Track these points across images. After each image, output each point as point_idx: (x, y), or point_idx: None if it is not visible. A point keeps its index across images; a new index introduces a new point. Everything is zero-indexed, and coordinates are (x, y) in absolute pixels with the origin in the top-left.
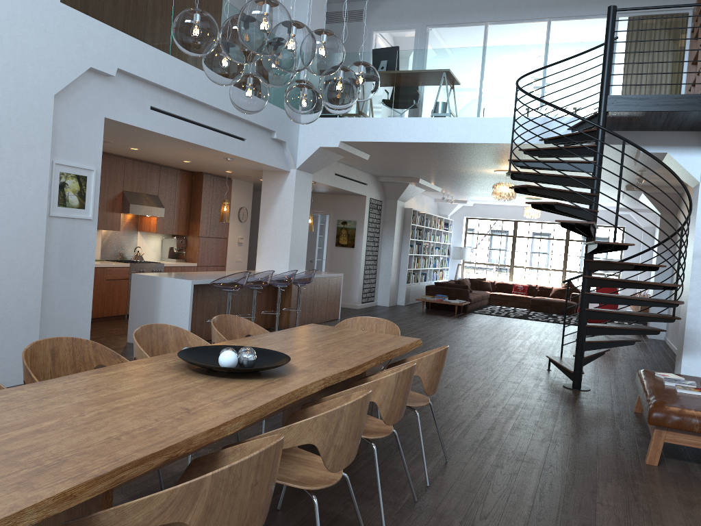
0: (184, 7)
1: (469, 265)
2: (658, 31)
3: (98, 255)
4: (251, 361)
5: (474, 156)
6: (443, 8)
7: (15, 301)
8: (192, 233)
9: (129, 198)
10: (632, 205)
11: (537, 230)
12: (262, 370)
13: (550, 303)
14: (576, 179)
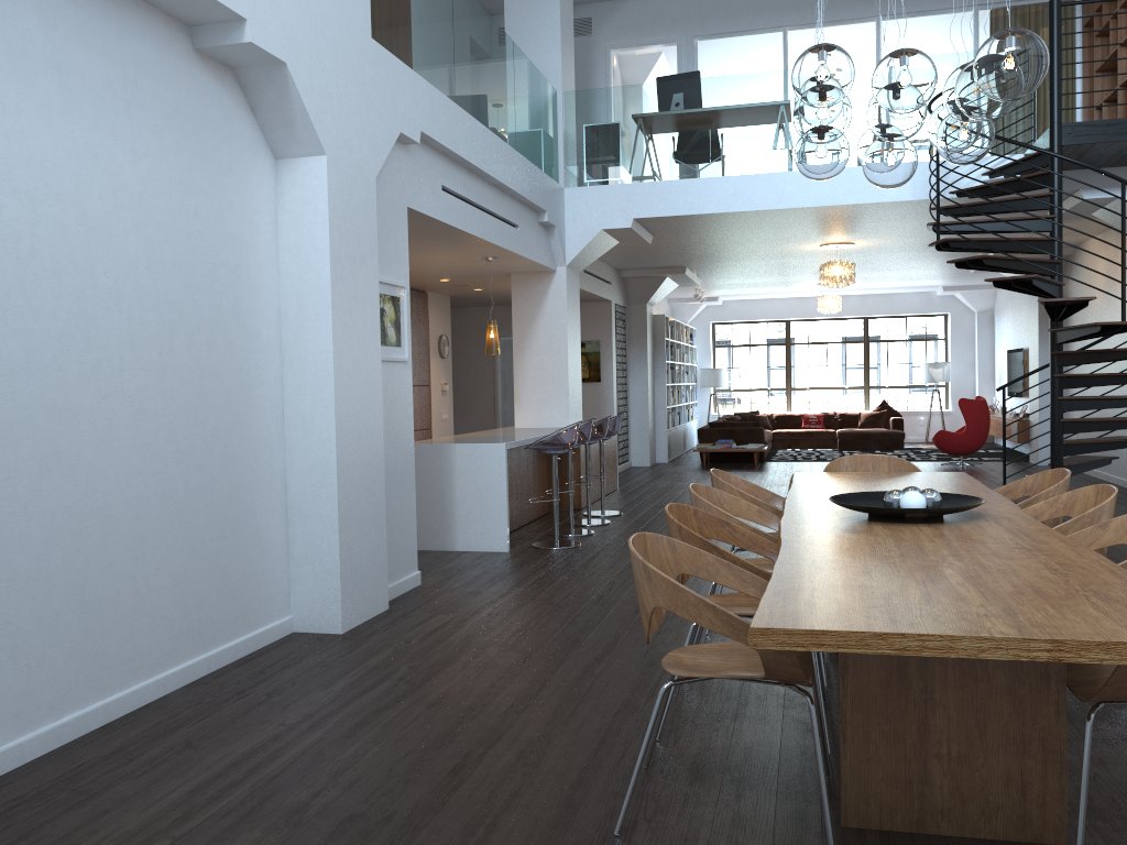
0: (461, 33)
1: (724, 394)
2: (1035, 27)
3: None
4: (940, 502)
5: (817, 225)
6: (718, 9)
7: (365, 491)
8: None
9: None
10: (967, 281)
11: (820, 331)
12: (972, 508)
13: (868, 435)
14: (1032, 242)
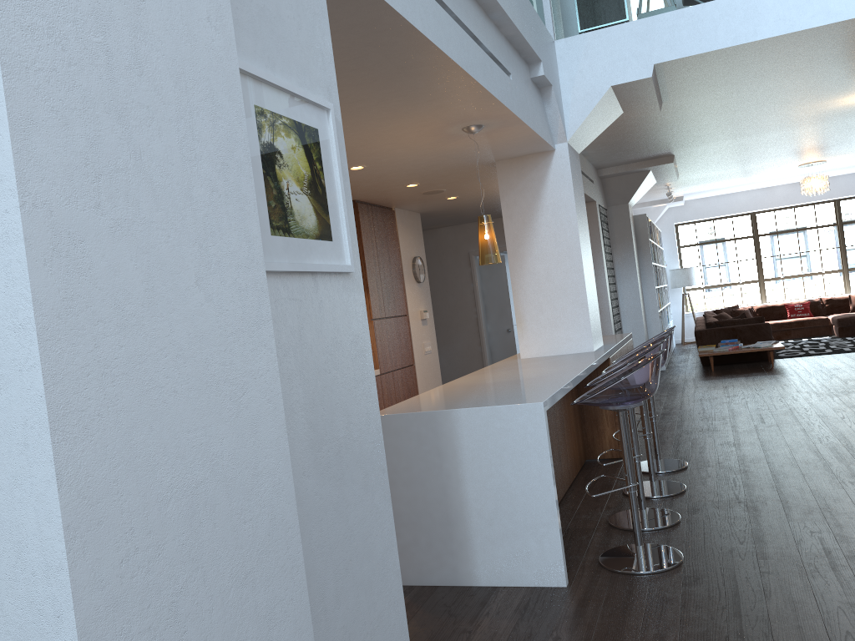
0: None
1: (695, 293)
2: None
3: None
4: None
5: None
6: None
7: None
8: None
9: None
10: None
11: (788, 220)
12: None
13: None
14: None
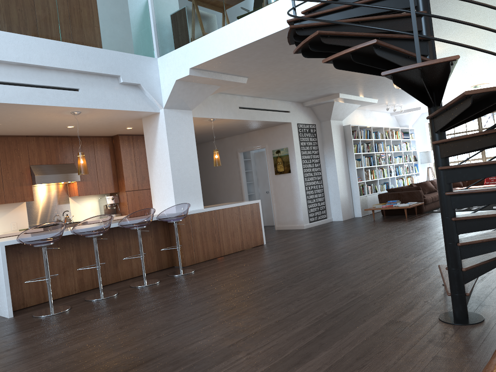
0: None
1: None
2: None
3: (25, 224)
4: None
5: None
6: None
7: None
8: (121, 190)
9: (36, 171)
10: None
11: None
12: None
13: None
14: None
